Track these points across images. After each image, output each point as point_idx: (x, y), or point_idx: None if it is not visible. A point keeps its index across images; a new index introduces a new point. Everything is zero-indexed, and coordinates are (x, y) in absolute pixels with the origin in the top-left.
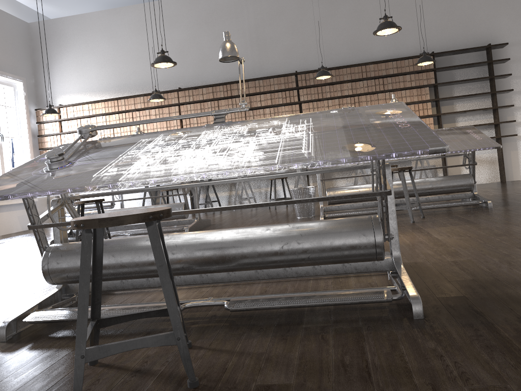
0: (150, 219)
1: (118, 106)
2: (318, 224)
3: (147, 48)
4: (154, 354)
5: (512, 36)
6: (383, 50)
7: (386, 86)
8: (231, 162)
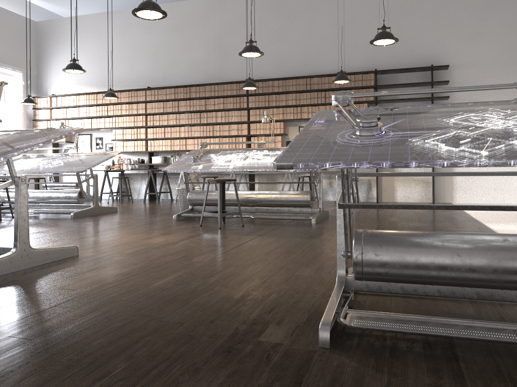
0: None
1: (97, 99)
2: None
3: (127, 49)
4: None
5: (458, 58)
6: (332, 64)
7: (327, 99)
8: None
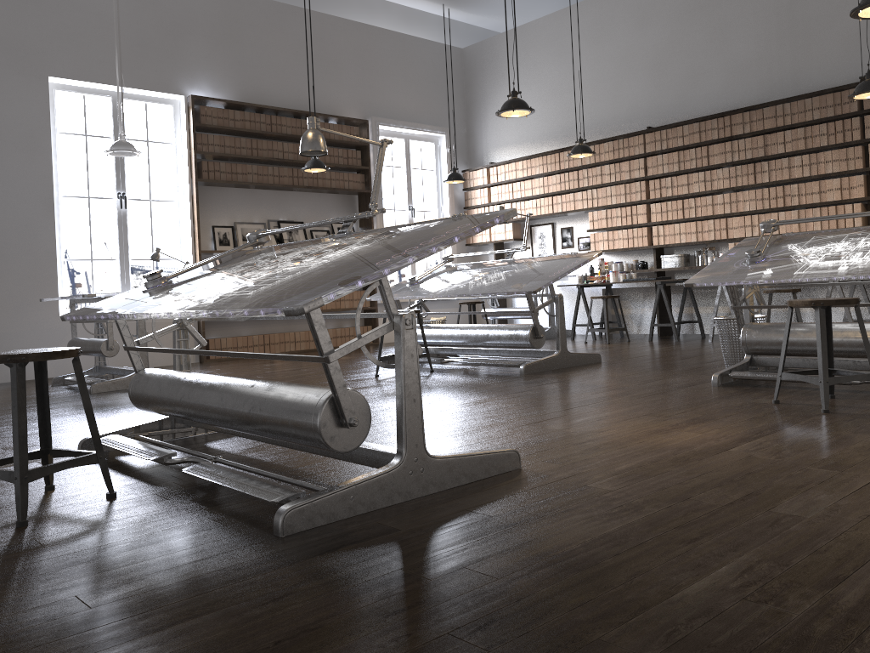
0: (9, 361)
1: (559, 162)
2: (285, 389)
3: (607, 65)
4: (83, 496)
5: None
6: None
7: None
8: (195, 300)
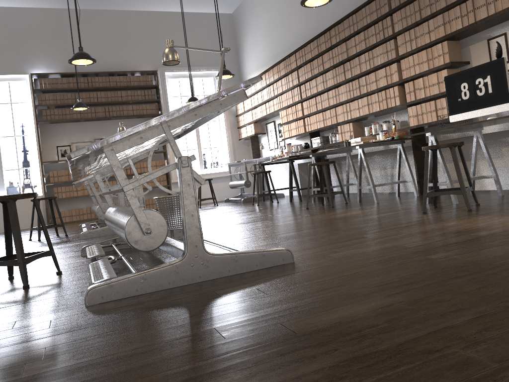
0: None
1: (266, 80)
2: None
3: (284, 8)
4: None
5: None
6: None
7: None
8: None
